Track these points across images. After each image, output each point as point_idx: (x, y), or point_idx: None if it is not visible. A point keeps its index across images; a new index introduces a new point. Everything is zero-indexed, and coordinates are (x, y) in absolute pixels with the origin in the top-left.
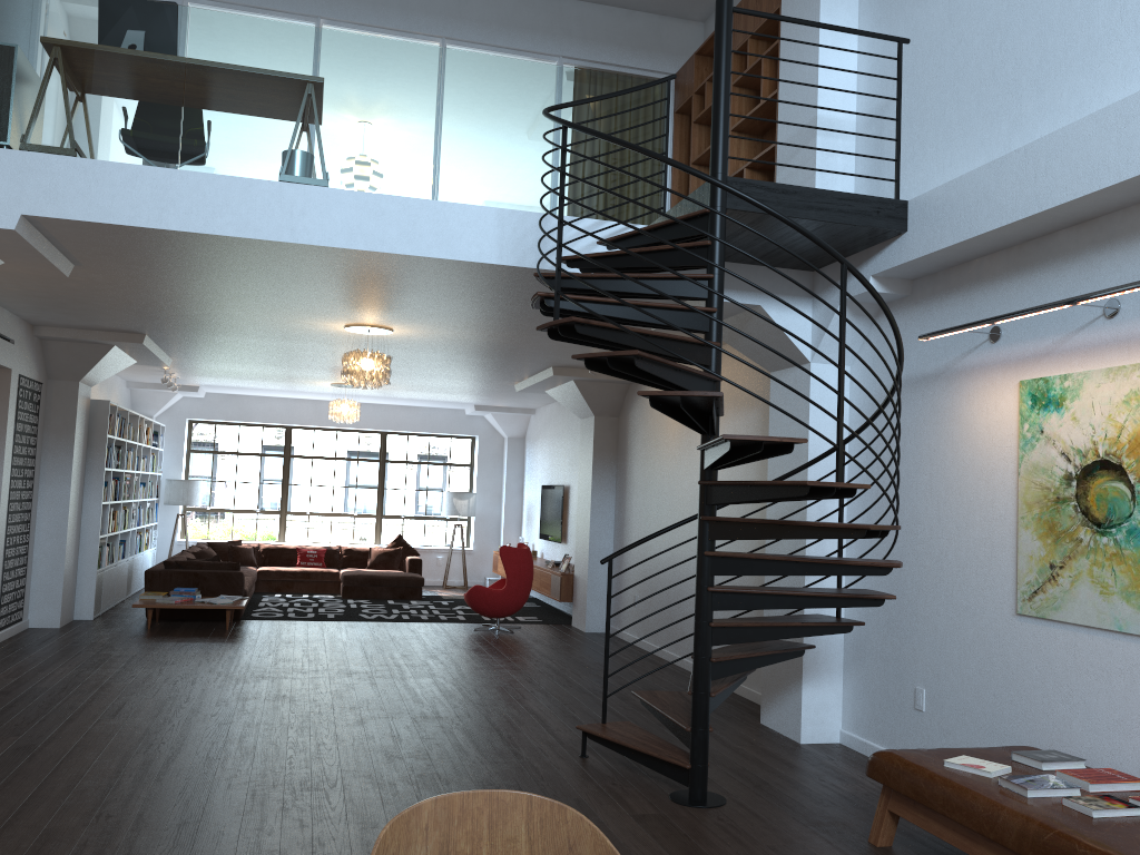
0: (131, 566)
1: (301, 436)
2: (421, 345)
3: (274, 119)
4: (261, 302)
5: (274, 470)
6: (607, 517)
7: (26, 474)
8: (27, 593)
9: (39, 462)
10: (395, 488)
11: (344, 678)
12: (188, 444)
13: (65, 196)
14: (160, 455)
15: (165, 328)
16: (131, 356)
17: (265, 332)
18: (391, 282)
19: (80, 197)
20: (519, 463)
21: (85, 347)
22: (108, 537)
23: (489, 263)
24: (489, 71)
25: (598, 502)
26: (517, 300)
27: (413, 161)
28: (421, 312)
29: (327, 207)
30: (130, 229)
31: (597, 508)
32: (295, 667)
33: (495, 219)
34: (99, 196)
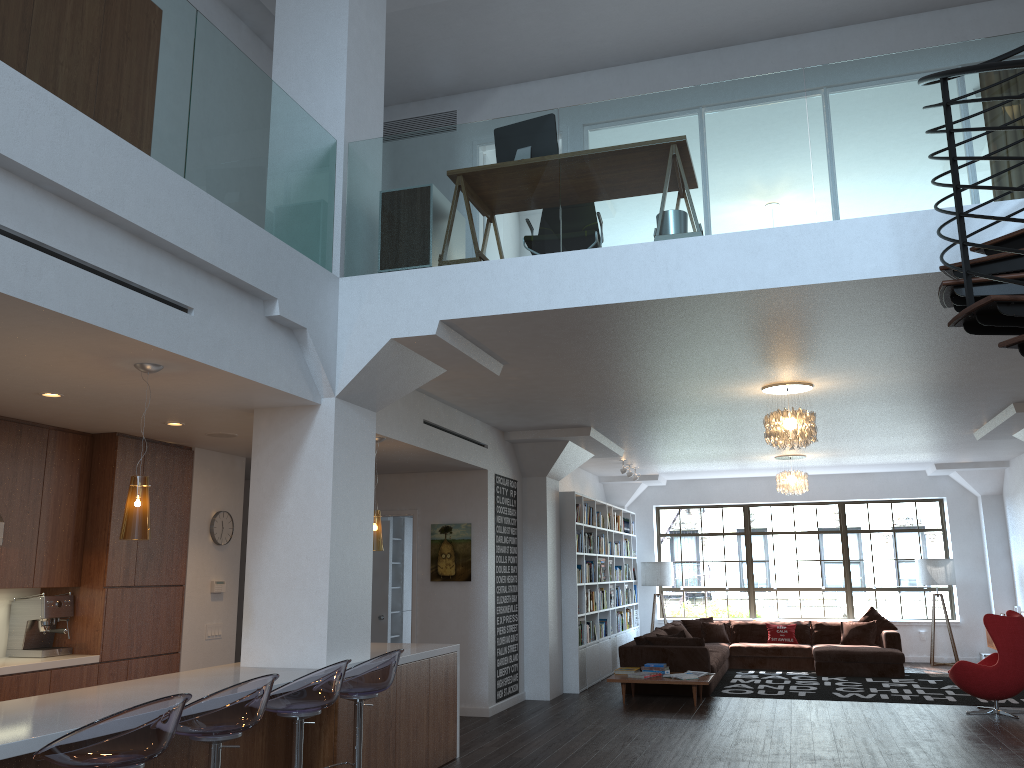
0: (614, 643)
1: (758, 513)
2: (849, 399)
3: (641, 185)
4: (671, 374)
5: (737, 548)
6: None
7: (509, 561)
8: (521, 668)
9: (521, 550)
10: (861, 558)
11: (806, 764)
12: (657, 529)
13: (470, 297)
14: (633, 541)
15: (603, 418)
16: (587, 450)
17: (689, 407)
18: (787, 325)
19: (483, 295)
20: (999, 523)
21: (546, 446)
22: (589, 616)
23: (888, 276)
24: (857, 76)
25: None
26: (939, 320)
27: (785, 190)
28: (834, 357)
29: (701, 255)
30: (526, 316)
31: None
32: (755, 749)
33: (889, 227)
34: (497, 291)
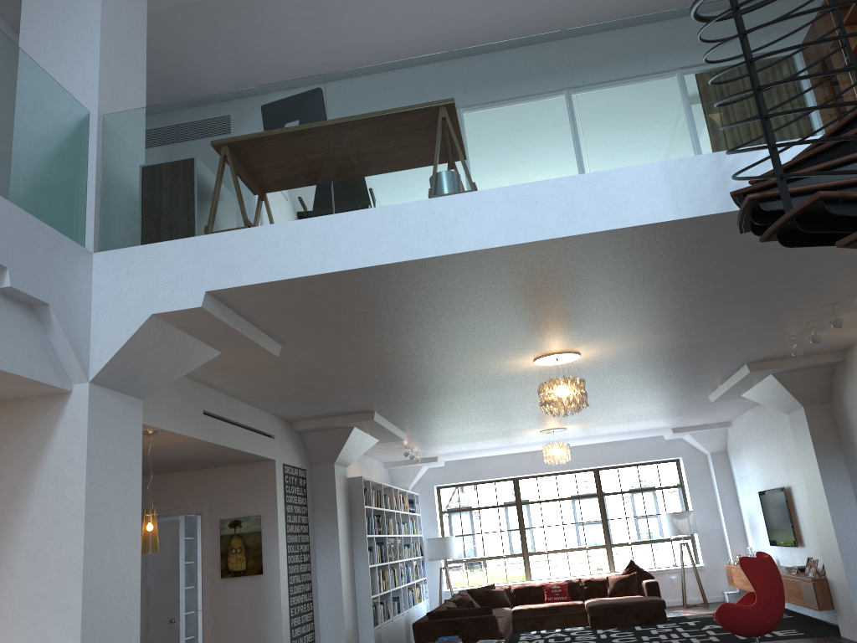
0: (407, 619)
1: (526, 485)
2: (610, 367)
3: (413, 145)
4: (450, 348)
5: (510, 518)
6: (849, 510)
7: (301, 549)
8: None
9: (313, 537)
10: (617, 517)
11: None
12: (439, 507)
13: (239, 265)
14: (419, 519)
15: (386, 401)
16: (372, 435)
17: (467, 385)
18: (563, 285)
19: (252, 263)
20: (727, 476)
21: (332, 433)
22: (382, 595)
23: (665, 220)
24: (615, 36)
25: (834, 496)
26: (702, 274)
27: (557, 143)
28: (602, 321)
29: (479, 210)
30: (301, 283)
31: (834, 502)
32: None
33: (661, 174)
34: (268, 257)
